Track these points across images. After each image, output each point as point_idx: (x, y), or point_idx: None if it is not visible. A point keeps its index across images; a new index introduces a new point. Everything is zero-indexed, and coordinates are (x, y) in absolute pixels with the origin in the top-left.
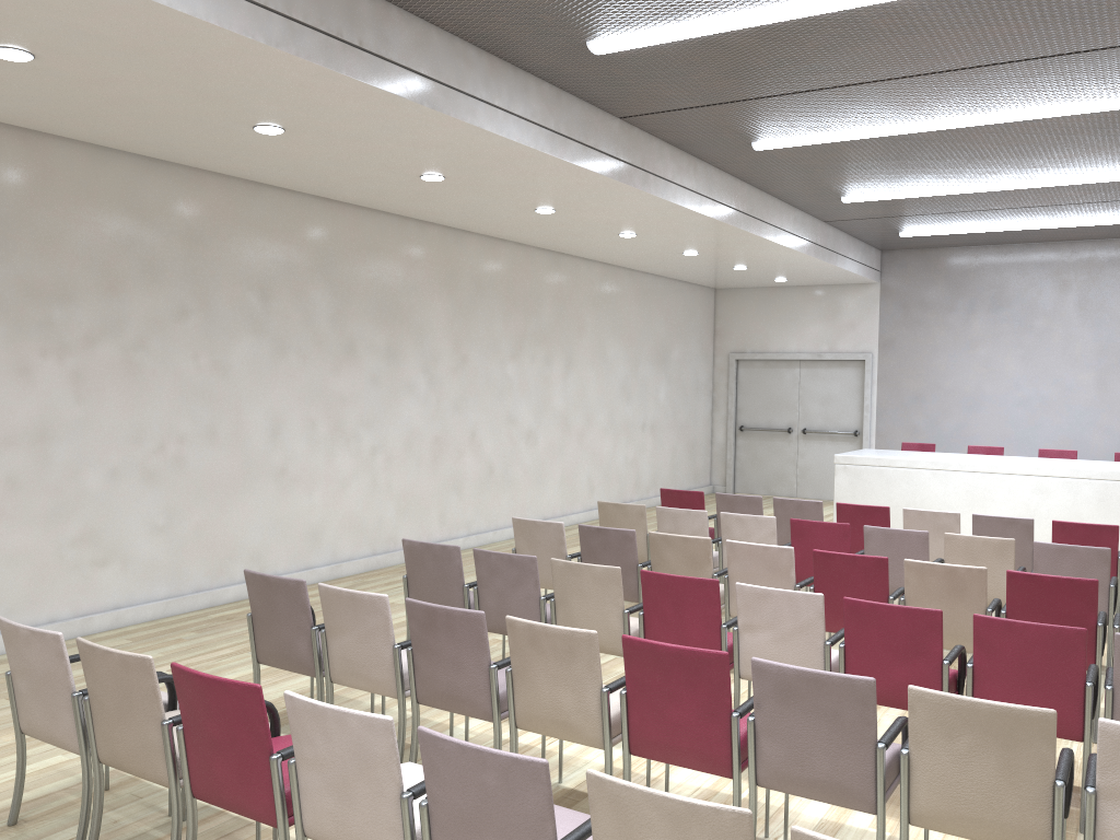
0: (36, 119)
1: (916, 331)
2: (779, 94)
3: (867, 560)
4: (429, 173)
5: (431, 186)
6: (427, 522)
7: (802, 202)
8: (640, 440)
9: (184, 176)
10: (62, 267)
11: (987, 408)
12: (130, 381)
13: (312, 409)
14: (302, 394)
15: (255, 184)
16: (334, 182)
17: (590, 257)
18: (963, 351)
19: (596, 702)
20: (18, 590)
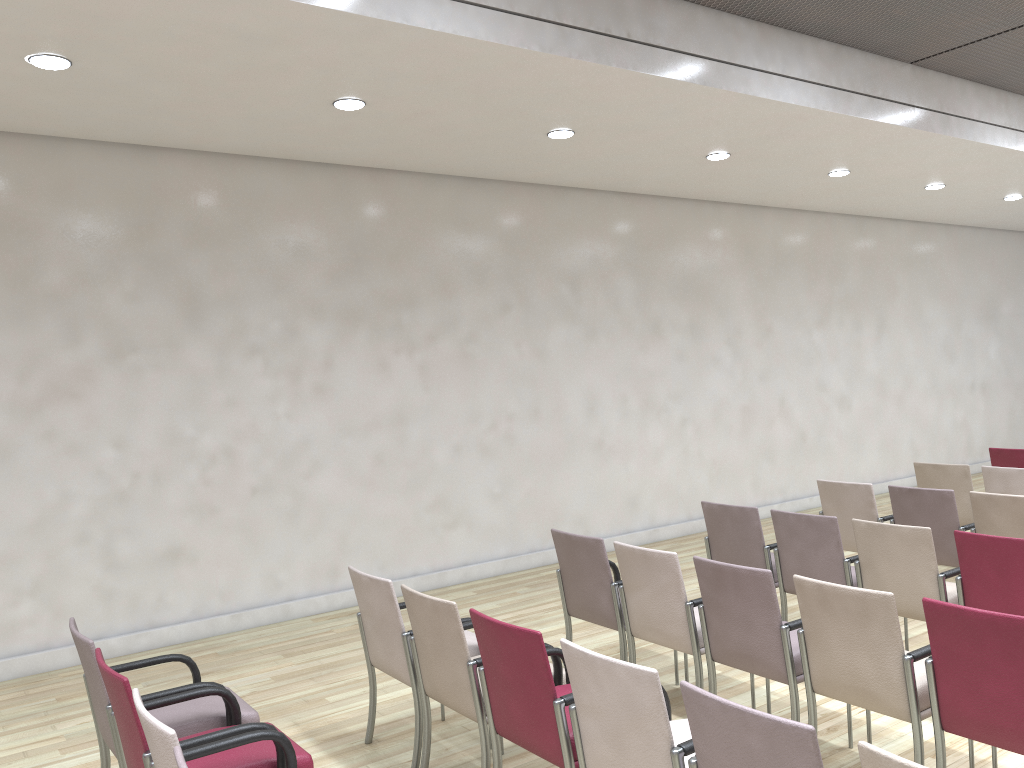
0: (379, 158)
1: None
2: None
3: None
4: (713, 152)
5: (718, 165)
6: (740, 488)
7: None
8: (969, 401)
9: (499, 190)
10: (407, 278)
11: None
12: (465, 369)
13: (623, 386)
14: (613, 372)
15: (560, 188)
16: (627, 175)
17: (897, 217)
18: None
19: (898, 670)
20: (387, 547)
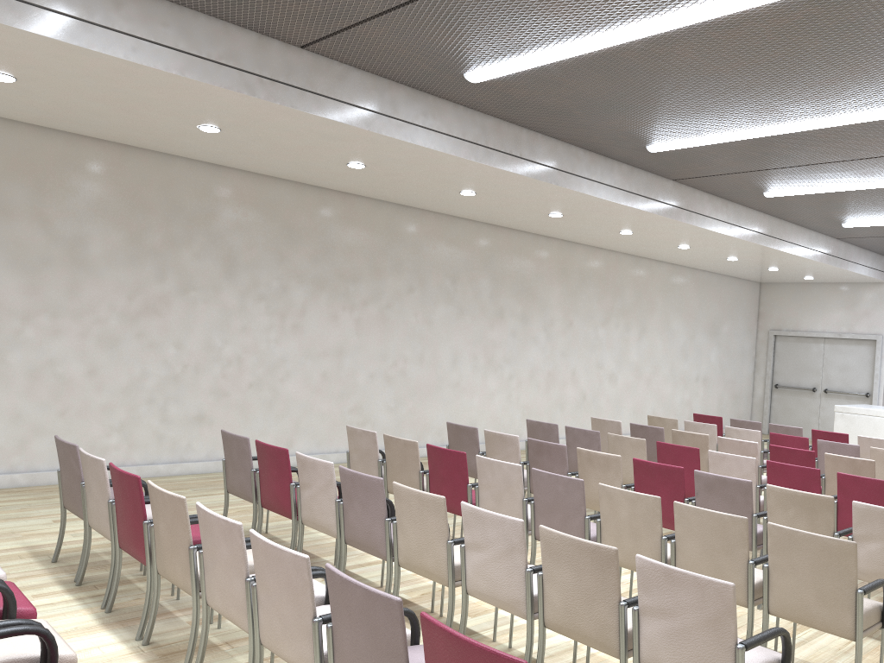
0: (352, 188)
1: None
2: (772, 168)
3: (802, 452)
4: (553, 213)
5: (554, 219)
6: None
7: (813, 226)
8: (694, 387)
9: (417, 214)
10: (355, 263)
11: None
12: (382, 326)
13: (476, 349)
14: (471, 339)
15: (453, 217)
16: (498, 216)
17: (661, 259)
18: None
19: None
20: (323, 432)
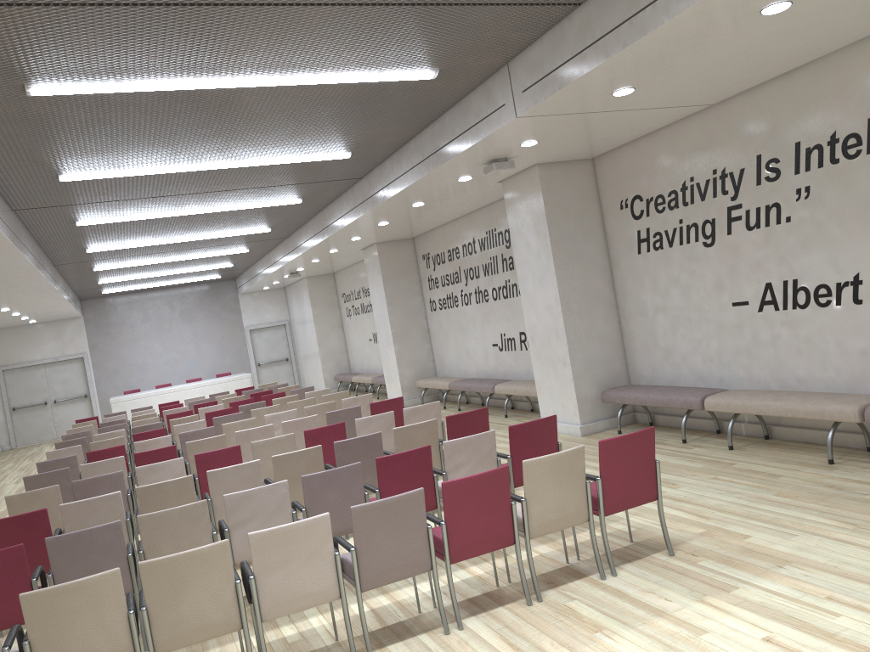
0: None
1: (108, 338)
2: (126, 256)
3: (211, 402)
4: None
5: None
6: None
7: (77, 285)
8: None
9: None
10: None
11: (151, 369)
12: None
13: None
14: None
15: None
16: None
17: None
18: (133, 344)
19: None
20: None
